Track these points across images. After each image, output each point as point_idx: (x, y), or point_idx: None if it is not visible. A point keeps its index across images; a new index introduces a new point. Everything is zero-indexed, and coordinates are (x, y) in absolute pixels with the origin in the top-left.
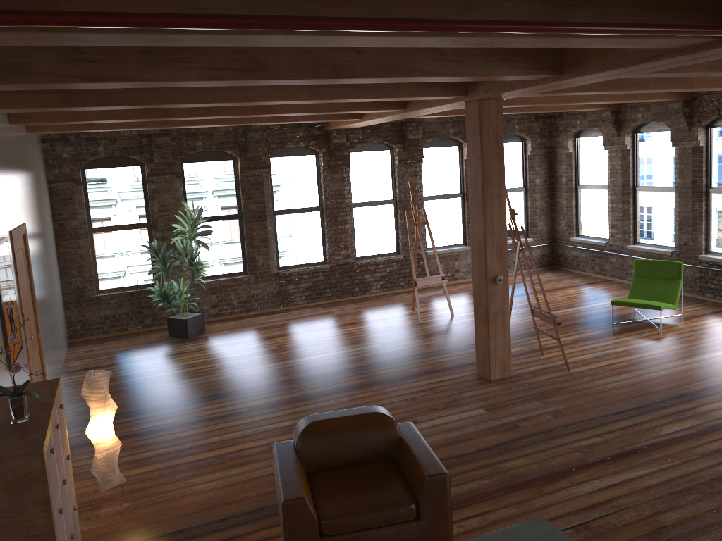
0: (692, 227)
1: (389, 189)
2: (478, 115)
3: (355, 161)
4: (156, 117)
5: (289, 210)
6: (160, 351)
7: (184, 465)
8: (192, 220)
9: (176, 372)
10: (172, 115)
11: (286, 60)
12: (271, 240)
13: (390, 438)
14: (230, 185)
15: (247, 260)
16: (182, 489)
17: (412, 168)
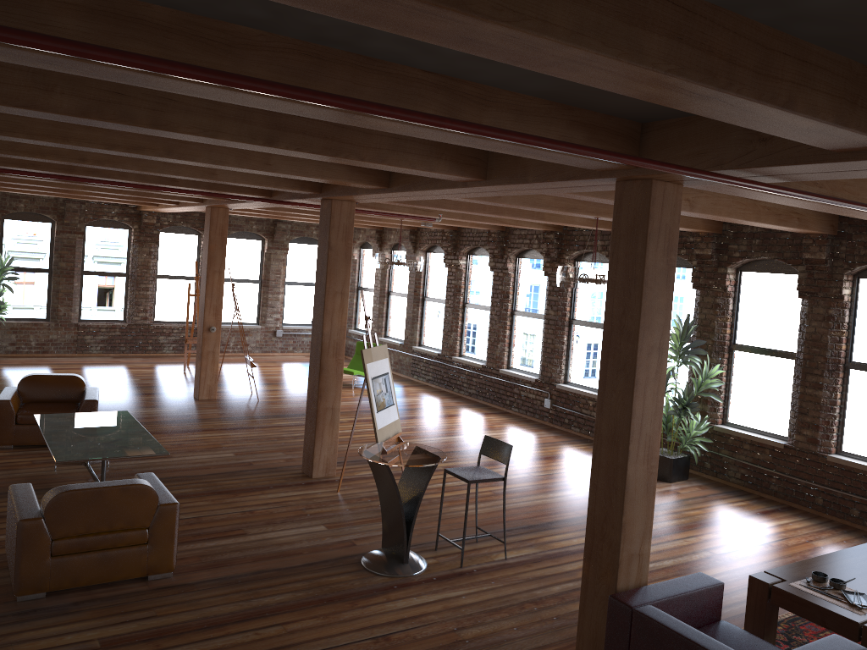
0: (411, 324)
1: (193, 268)
2: (210, 216)
3: (164, 240)
4: None
5: (97, 272)
6: None
7: None
8: (1, 266)
9: None
10: None
11: None
12: (76, 295)
13: (79, 390)
14: (46, 244)
15: (50, 309)
16: None
17: None
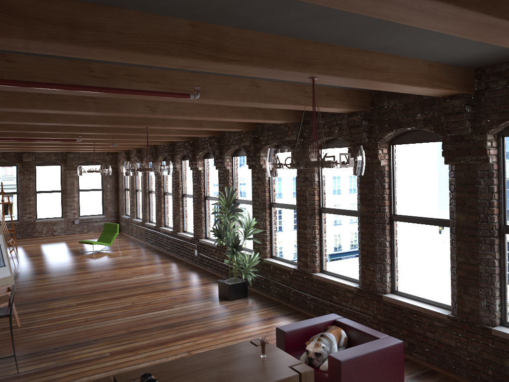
0: (144, 209)
1: (15, 186)
2: None
3: None
4: None
5: None
6: None
7: None
8: None
9: None
10: None
11: None
12: None
13: None
14: None
15: None
16: None
17: (27, 175)
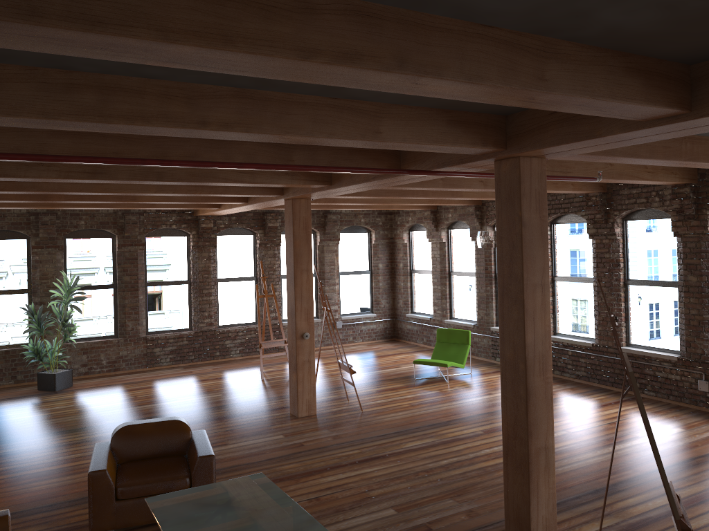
0: (485, 304)
1: (251, 268)
2: (291, 209)
3: (221, 243)
4: (37, 199)
5: (160, 282)
6: (27, 401)
7: (28, 475)
8: (68, 287)
9: (38, 415)
10: (51, 198)
11: (123, 168)
12: (142, 308)
13: (184, 438)
14: (108, 259)
15: (118, 324)
16: (23, 489)
17: (271, 250)
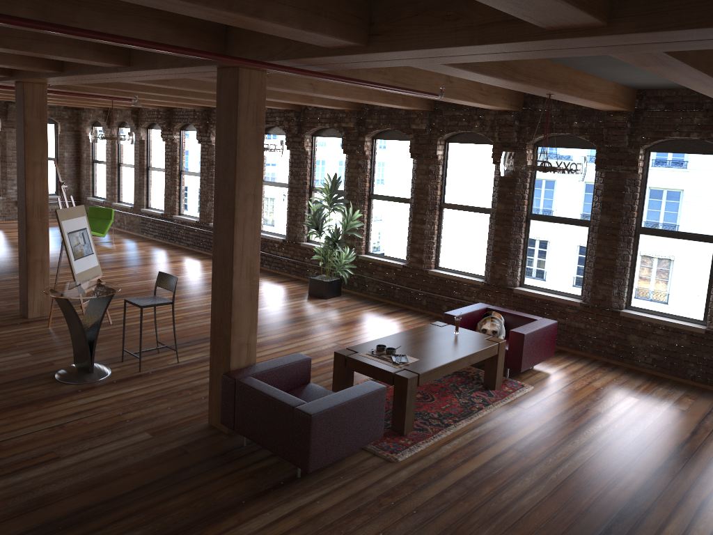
0: (139, 190)
1: None
2: None
3: None
4: None
5: None
6: None
7: None
8: None
9: None
10: None
11: None
12: None
13: None
14: None
15: None
16: None
17: None
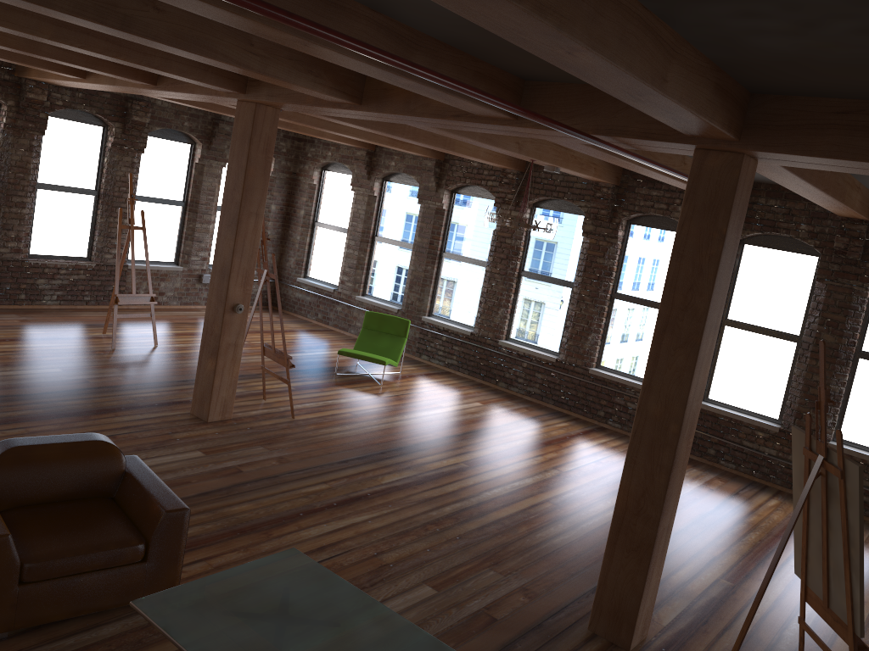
0: (421, 287)
1: (93, 176)
2: (252, 119)
3: (52, 129)
4: None
5: None
6: None
7: None
8: None
9: None
10: None
11: None
12: None
13: (114, 472)
14: None
15: None
16: None
17: (129, 156)
